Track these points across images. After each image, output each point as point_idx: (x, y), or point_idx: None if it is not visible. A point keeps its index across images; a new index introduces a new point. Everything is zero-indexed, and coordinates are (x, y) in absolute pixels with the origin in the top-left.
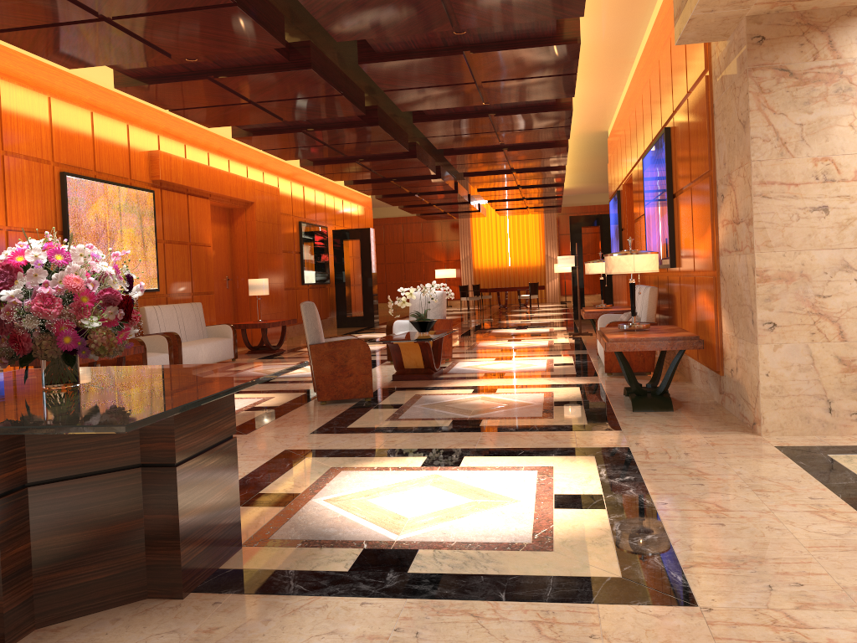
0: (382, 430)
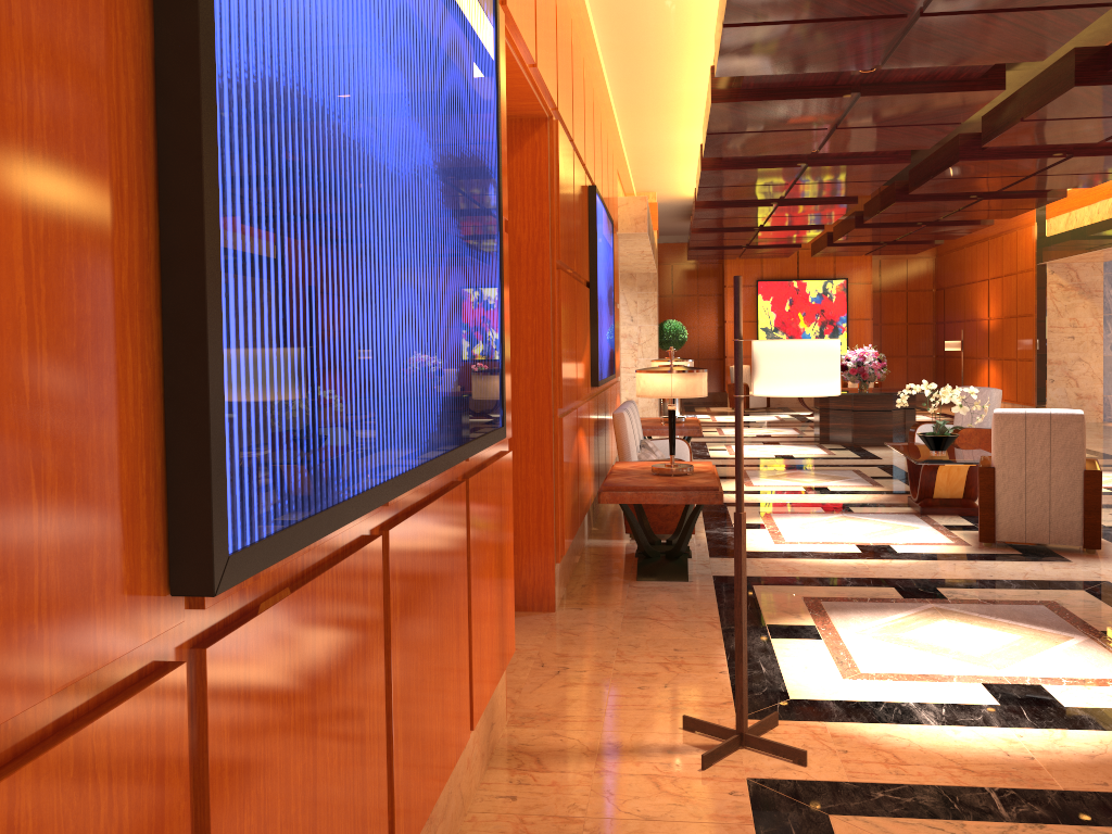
0: (846, 465)
